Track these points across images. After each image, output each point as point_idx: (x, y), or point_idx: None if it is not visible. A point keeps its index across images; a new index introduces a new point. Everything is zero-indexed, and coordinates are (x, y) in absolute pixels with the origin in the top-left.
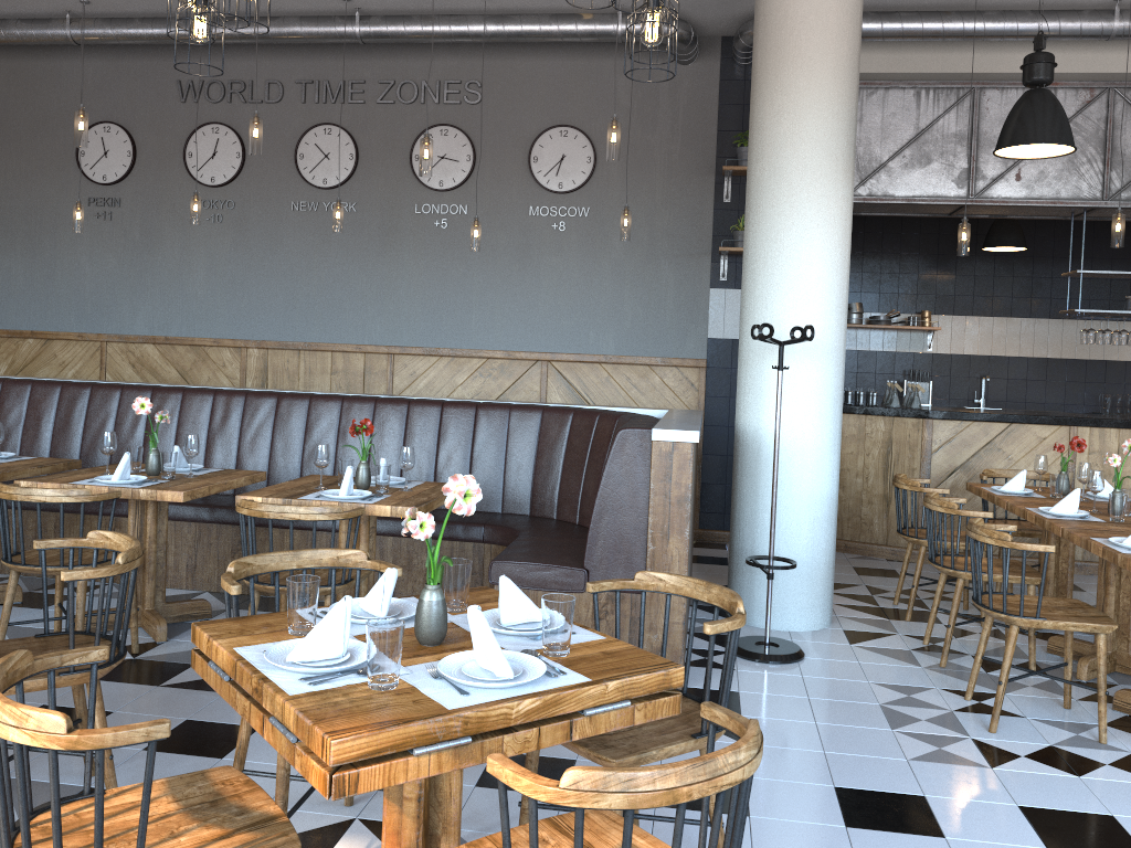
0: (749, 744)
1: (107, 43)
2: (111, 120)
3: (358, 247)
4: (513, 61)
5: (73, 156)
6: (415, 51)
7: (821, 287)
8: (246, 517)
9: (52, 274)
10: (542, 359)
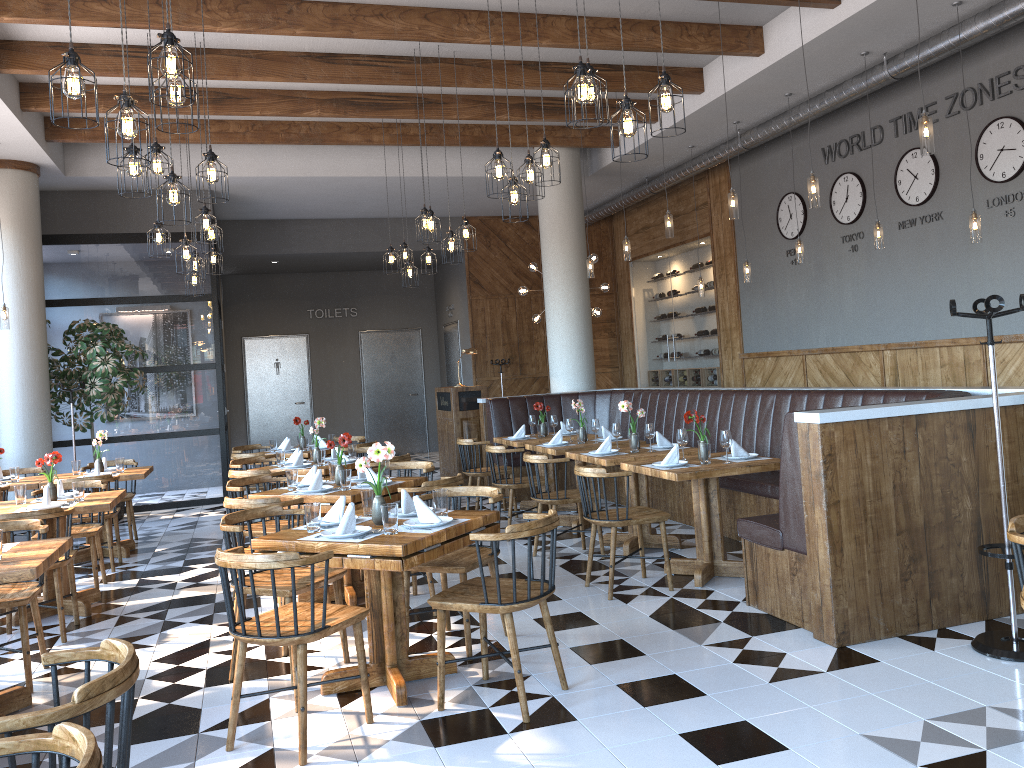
0: (264, 555)
1: (760, 143)
2: (791, 191)
3: (947, 251)
4: None
5: (776, 223)
6: (970, 59)
7: None
8: (727, 482)
9: (774, 309)
10: None
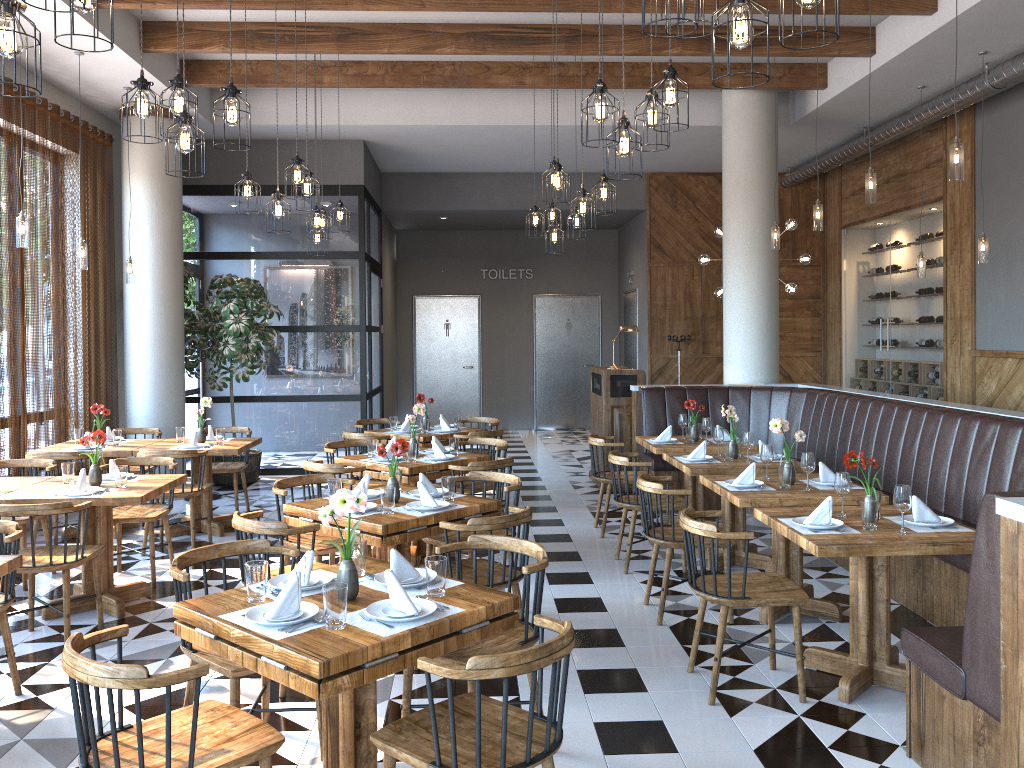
0: (98, 666)
1: (1016, 80)
2: None
3: None
4: None
5: None
6: None
7: None
8: None
9: (1021, 298)
10: None
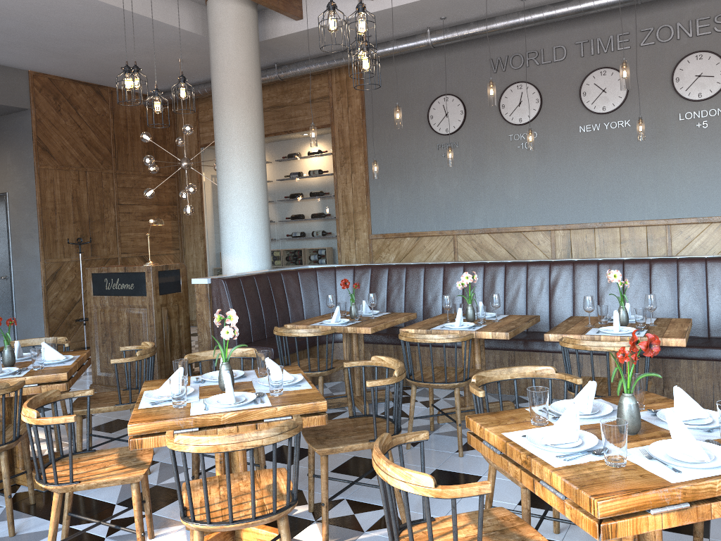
0: None
1: (453, 42)
2: (447, 93)
3: (633, 151)
4: None
5: (425, 120)
6: (668, 2)
7: None
8: (659, 351)
9: (418, 195)
10: None
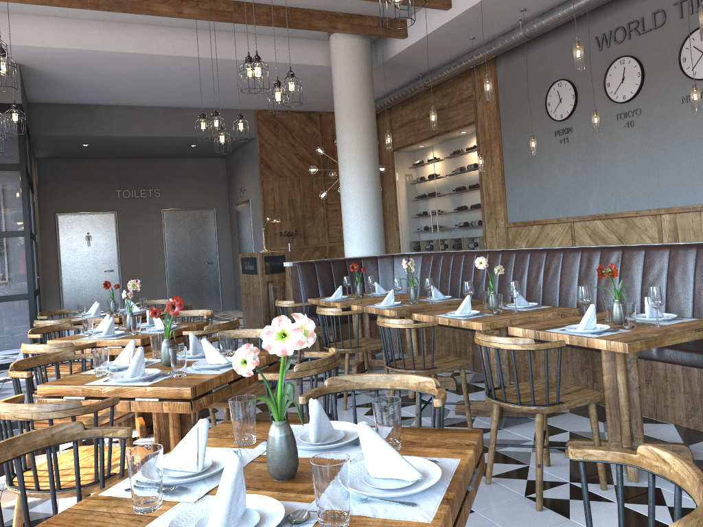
0: None
1: (542, 30)
2: (561, 78)
3: None
4: None
5: (544, 108)
6: None
7: None
8: None
9: (541, 184)
10: None
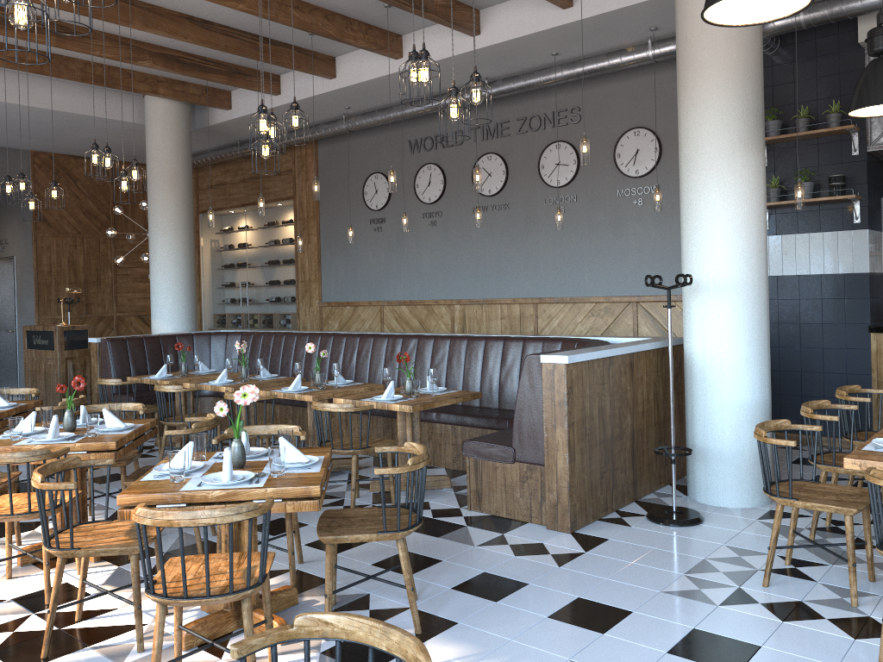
0: (224, 509)
1: (364, 128)
2: (378, 171)
3: (511, 233)
4: (599, 88)
5: (361, 195)
6: (537, 94)
7: (726, 240)
8: (387, 412)
9: (355, 267)
10: (631, 301)
